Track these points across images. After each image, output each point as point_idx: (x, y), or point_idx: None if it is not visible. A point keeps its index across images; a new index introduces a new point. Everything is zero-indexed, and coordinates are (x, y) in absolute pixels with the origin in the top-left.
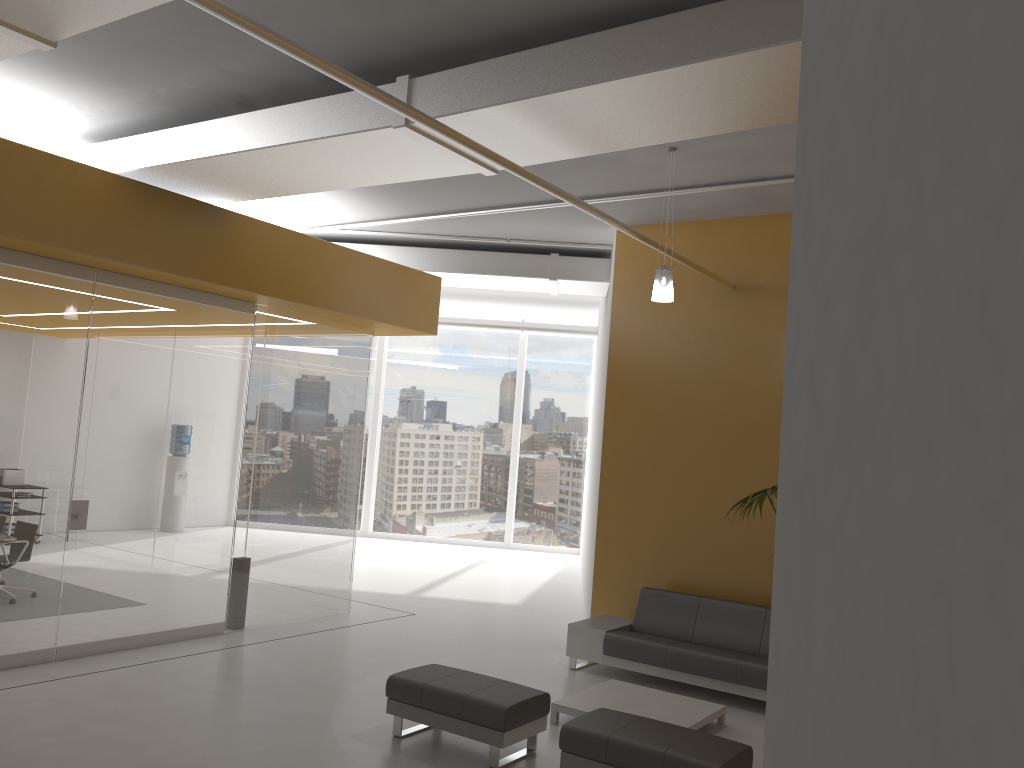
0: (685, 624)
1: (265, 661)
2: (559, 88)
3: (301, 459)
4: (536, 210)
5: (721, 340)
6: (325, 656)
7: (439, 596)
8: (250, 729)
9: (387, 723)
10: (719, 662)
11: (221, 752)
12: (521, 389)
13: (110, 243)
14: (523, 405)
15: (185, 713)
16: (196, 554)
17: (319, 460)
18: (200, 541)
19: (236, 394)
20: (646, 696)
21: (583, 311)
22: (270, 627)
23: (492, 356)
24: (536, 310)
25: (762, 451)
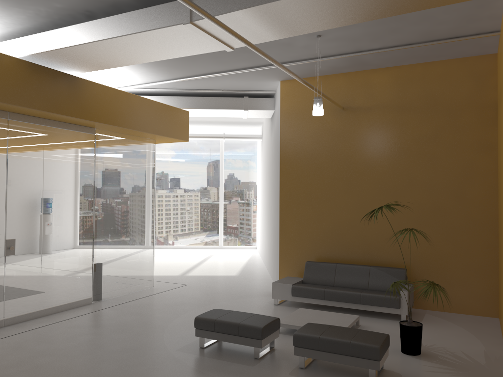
0: (330, 277)
1: (119, 316)
2: None
3: (124, 209)
4: (240, 73)
5: (338, 135)
6: (149, 310)
7: (196, 275)
8: (123, 352)
9: (194, 341)
10: (351, 294)
11: (112, 366)
12: (222, 168)
13: (17, 96)
14: (224, 176)
15: (85, 347)
16: (74, 263)
17: (133, 209)
18: (76, 256)
19: (88, 177)
20: (320, 314)
21: (253, 127)
22: (115, 298)
23: (206, 153)
24: (229, 128)
25: (361, 189)
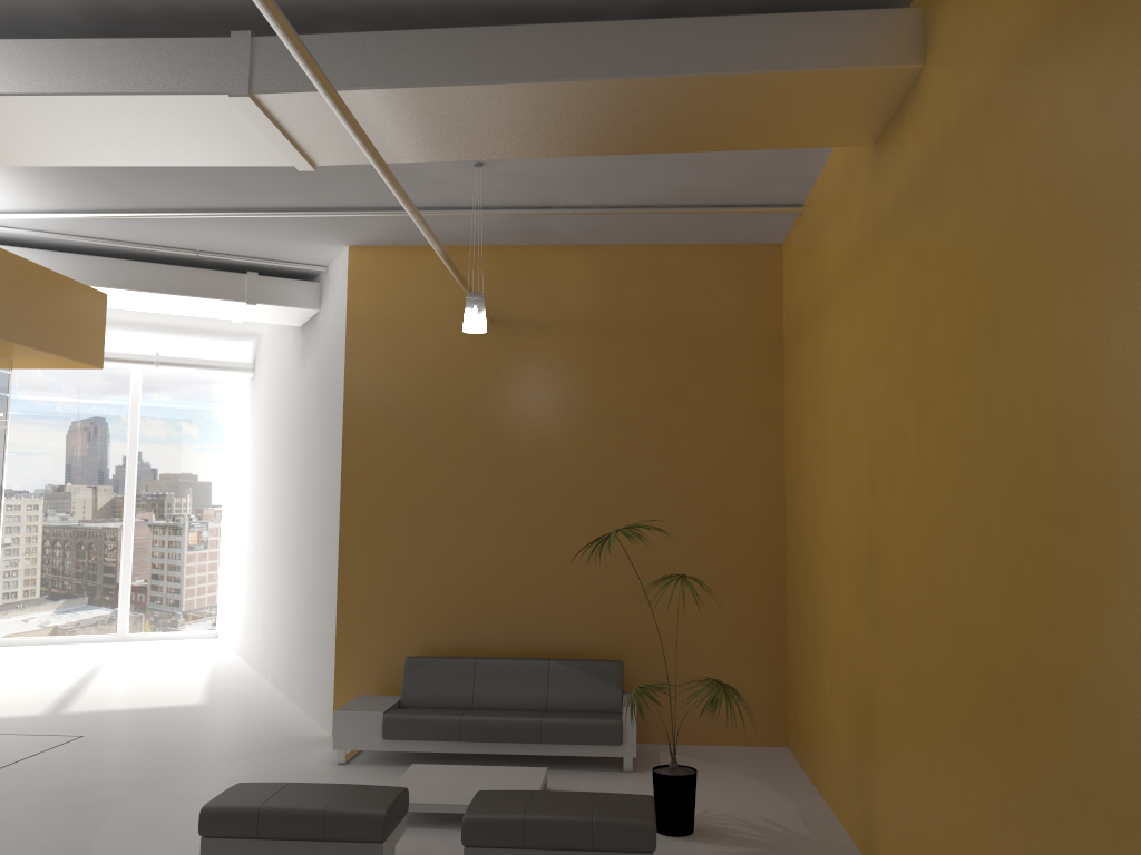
0: (463, 690)
1: None
2: (474, 80)
3: None
4: (263, 218)
5: (479, 377)
6: (12, 810)
7: (92, 709)
8: None
9: None
10: (522, 724)
11: None
12: (136, 440)
13: None
14: (139, 460)
15: None
16: None
17: None
18: None
19: None
20: (465, 774)
21: (230, 344)
22: None
23: (94, 399)
24: (167, 341)
25: (529, 495)
